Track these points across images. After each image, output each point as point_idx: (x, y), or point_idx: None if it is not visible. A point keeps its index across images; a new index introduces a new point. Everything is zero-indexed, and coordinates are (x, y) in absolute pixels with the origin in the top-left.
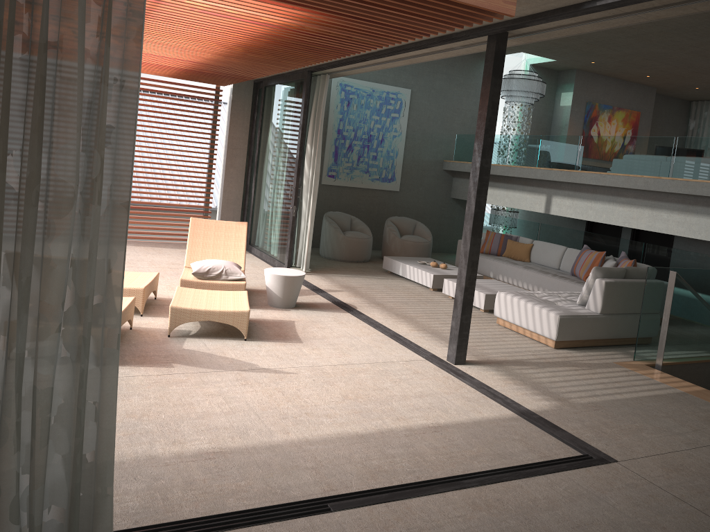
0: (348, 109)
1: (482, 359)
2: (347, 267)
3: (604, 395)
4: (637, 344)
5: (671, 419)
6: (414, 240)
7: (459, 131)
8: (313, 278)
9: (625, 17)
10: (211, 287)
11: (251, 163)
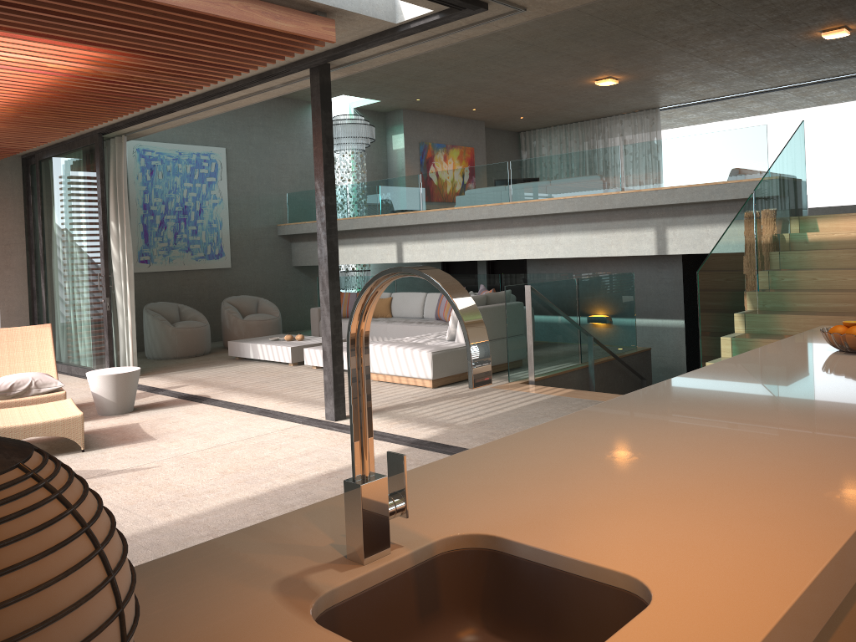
0: (152, 179)
1: None
2: (185, 362)
3: (487, 413)
4: (509, 365)
5: (549, 417)
6: (260, 318)
7: (289, 190)
8: (147, 380)
9: (438, 39)
10: (20, 406)
11: (34, 260)
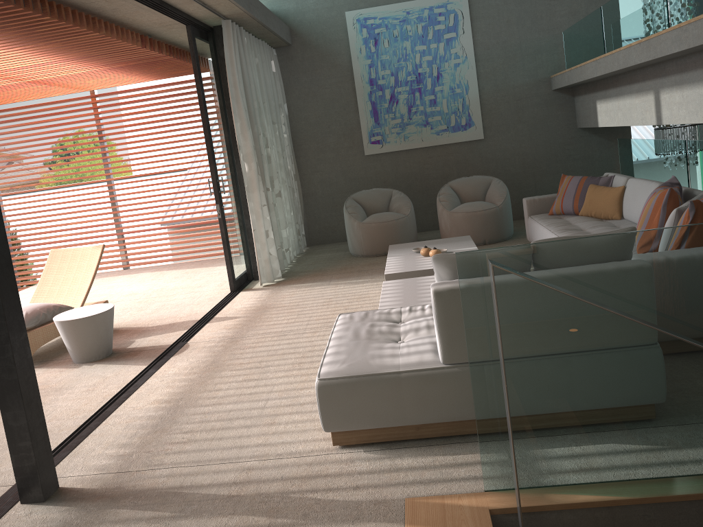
0: (377, 49)
1: (112, 484)
2: (351, 266)
3: None
4: (482, 451)
5: None
6: (469, 209)
7: (568, 26)
8: (251, 296)
9: None
10: None
11: None
